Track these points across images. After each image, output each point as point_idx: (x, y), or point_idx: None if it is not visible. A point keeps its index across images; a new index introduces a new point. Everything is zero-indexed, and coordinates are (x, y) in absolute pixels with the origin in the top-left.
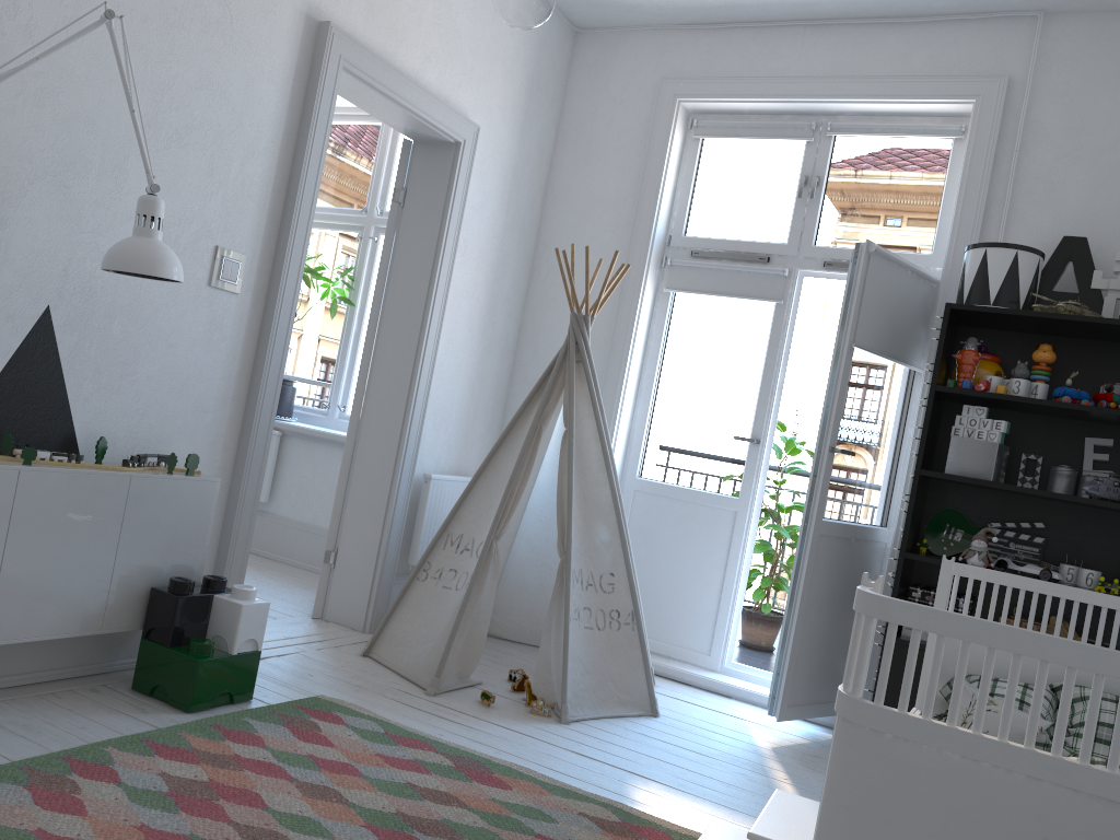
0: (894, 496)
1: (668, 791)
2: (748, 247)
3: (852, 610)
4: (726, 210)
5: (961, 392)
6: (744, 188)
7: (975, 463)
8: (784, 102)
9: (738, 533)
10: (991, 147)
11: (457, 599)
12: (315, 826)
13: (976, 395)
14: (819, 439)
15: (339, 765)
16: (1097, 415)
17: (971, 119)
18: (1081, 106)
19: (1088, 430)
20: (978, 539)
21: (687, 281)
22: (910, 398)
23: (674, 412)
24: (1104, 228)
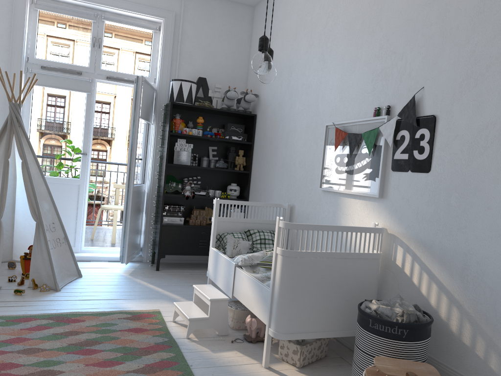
0: (145, 171)
1: (126, 301)
2: (70, 67)
3: (138, 217)
4: (57, 48)
5: (179, 134)
6: (64, 38)
7: (184, 159)
8: (84, 2)
9: (82, 193)
10: (171, 39)
11: None
12: (52, 361)
13: (183, 135)
14: (130, 155)
15: (15, 339)
16: (218, 140)
17: (163, 26)
18: (198, 28)
19: (209, 144)
20: (188, 186)
21: (41, 81)
22: (148, 134)
23: (42, 143)
24: (208, 74)
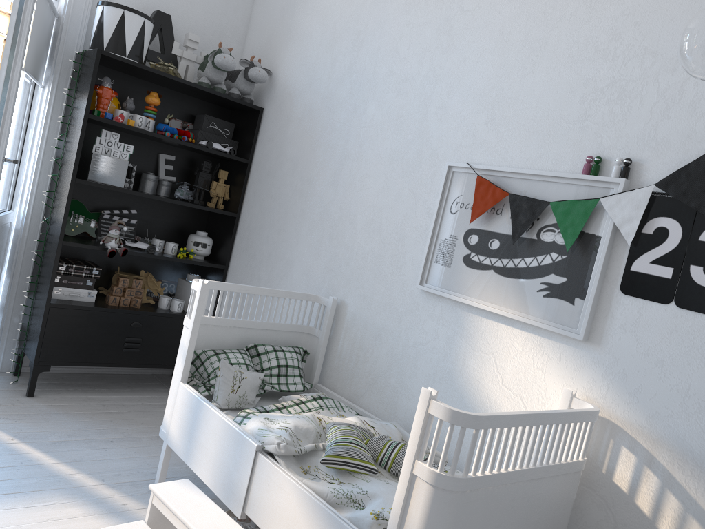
0: (18, 185)
1: None
2: None
3: None
4: None
5: (108, 122)
6: None
7: (112, 174)
8: None
9: None
10: None
11: None
12: None
13: (117, 126)
14: None
15: None
16: (184, 146)
17: None
18: None
19: (161, 148)
20: (115, 229)
21: None
22: (32, 107)
23: None
24: (173, 8)
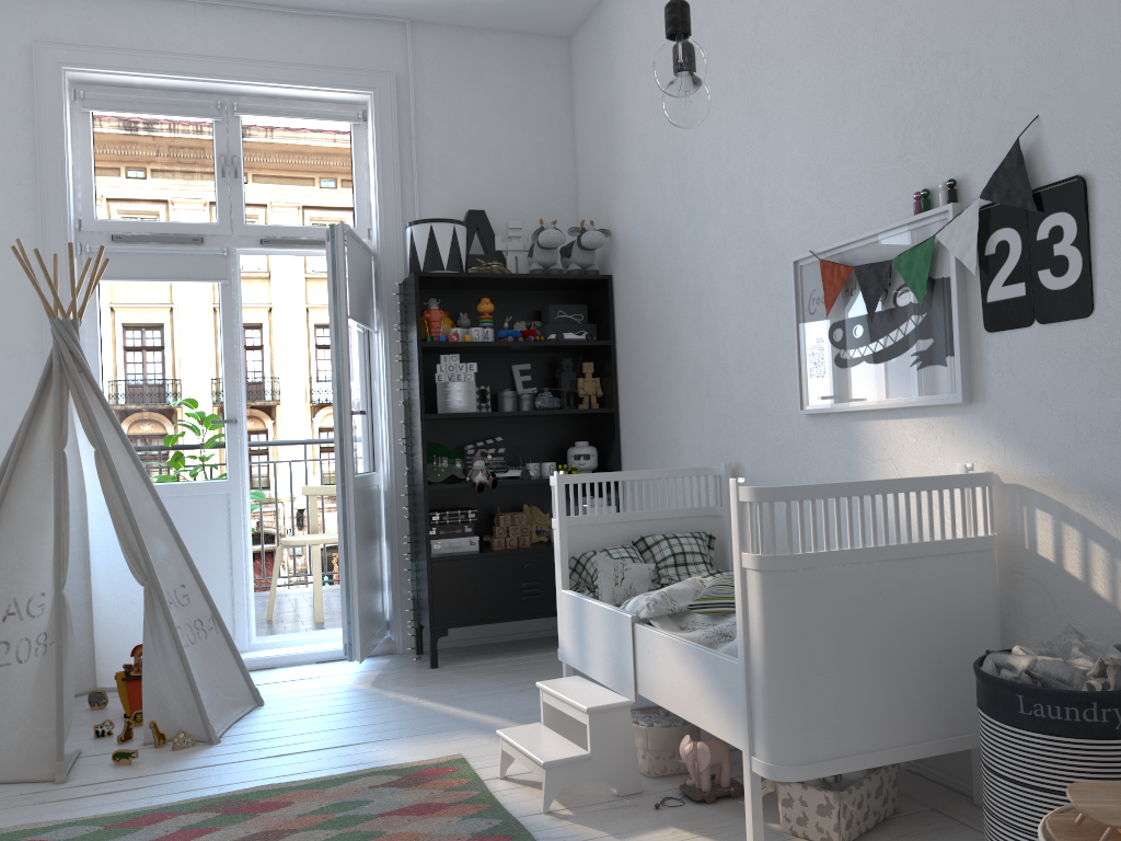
0: (375, 443)
1: (379, 744)
2: (177, 229)
3: (373, 549)
4: (141, 190)
5: (442, 344)
6: (156, 167)
7: (461, 400)
8: (191, 80)
9: (236, 513)
10: (395, 134)
11: (31, 672)
12: None
13: (453, 345)
14: (338, 405)
15: None
16: (532, 347)
17: (372, 109)
18: (452, 103)
19: (512, 359)
20: (479, 460)
21: (115, 268)
22: (370, 356)
23: (133, 409)
24: (487, 201)
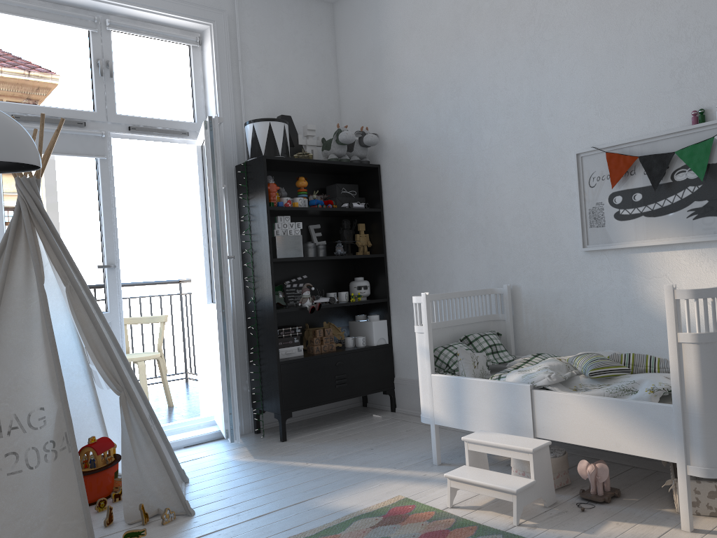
0: None
1: (326, 497)
2: (64, 114)
3: None
4: (34, 81)
5: (282, 208)
6: (45, 63)
7: (292, 248)
8: None
9: (117, 338)
10: (228, 56)
11: (43, 475)
12: None
13: (289, 209)
14: (218, 252)
15: None
16: (332, 212)
17: (211, 36)
18: (262, 38)
19: (308, 221)
20: (307, 291)
21: None
22: None
23: None
24: (287, 110)
